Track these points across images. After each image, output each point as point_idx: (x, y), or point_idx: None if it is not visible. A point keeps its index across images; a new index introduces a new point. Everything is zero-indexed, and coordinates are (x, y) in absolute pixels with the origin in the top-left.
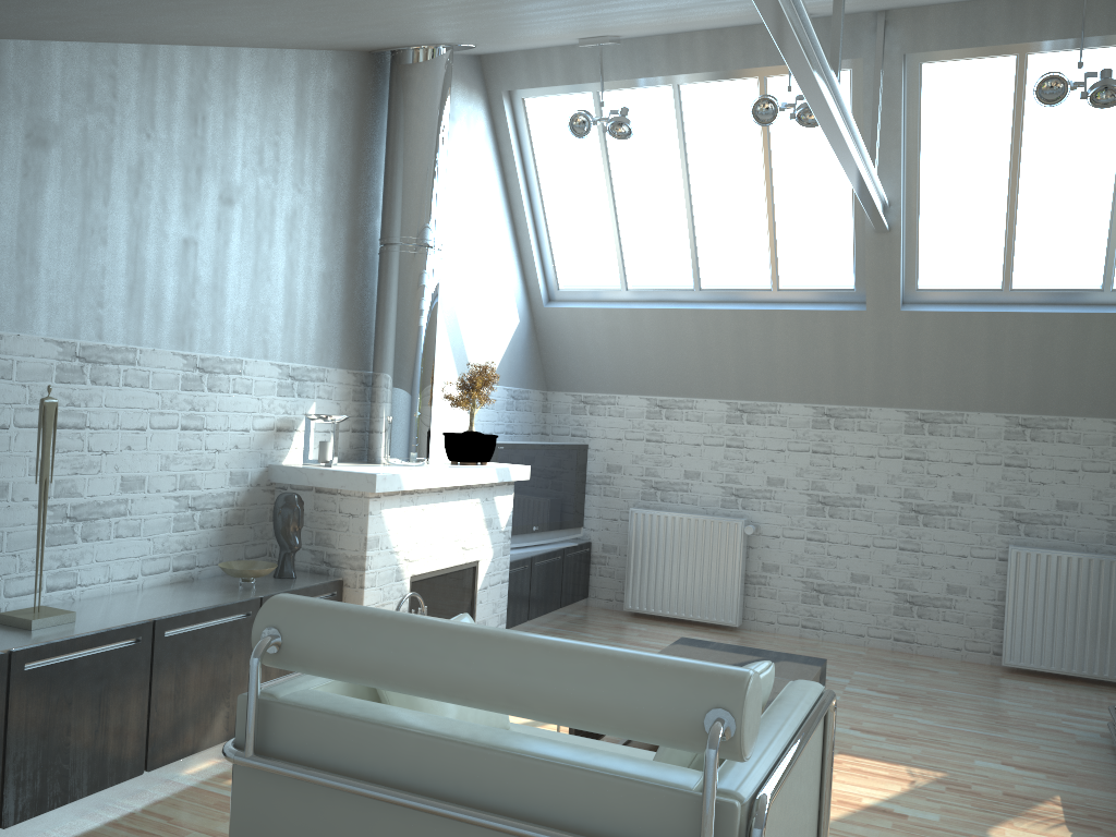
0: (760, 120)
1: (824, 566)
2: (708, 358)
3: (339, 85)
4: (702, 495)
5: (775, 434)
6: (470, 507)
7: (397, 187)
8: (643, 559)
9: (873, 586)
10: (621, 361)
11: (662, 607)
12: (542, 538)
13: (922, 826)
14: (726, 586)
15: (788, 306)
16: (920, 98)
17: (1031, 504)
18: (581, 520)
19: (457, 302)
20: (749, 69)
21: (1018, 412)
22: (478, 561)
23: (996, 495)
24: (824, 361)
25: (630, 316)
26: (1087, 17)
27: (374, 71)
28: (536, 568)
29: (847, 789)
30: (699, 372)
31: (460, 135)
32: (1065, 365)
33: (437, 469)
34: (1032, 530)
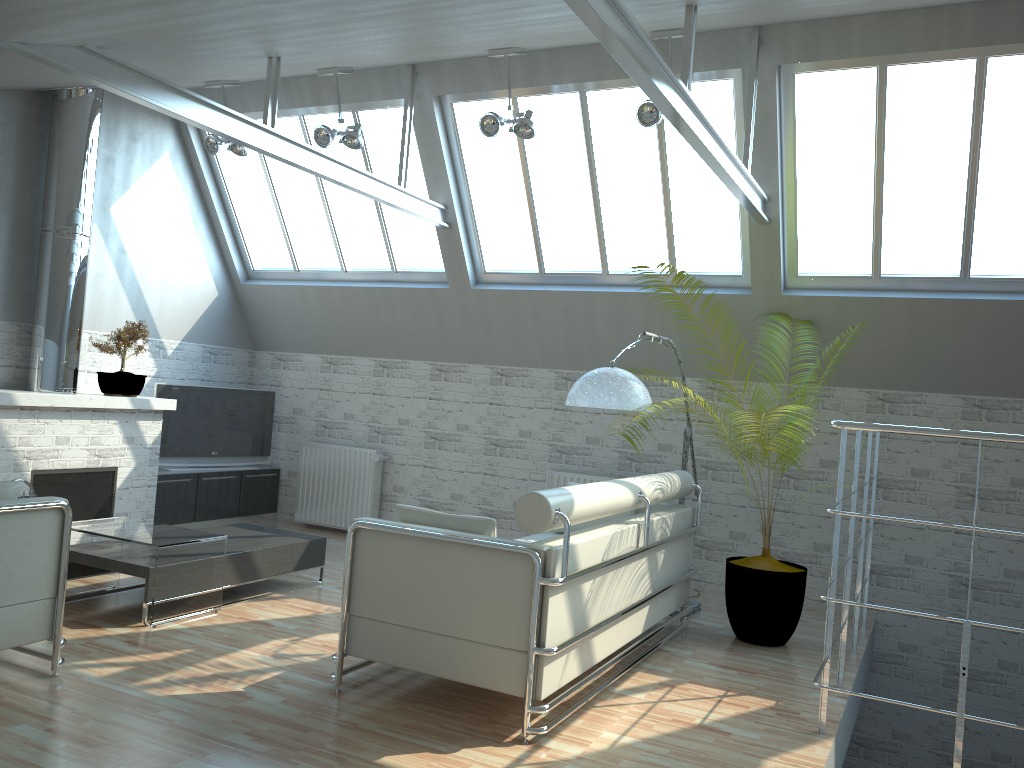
0: (321, 143)
1: (434, 487)
2: (356, 324)
3: (1, 115)
4: (355, 432)
5: (405, 384)
6: (106, 426)
7: (50, 190)
8: (309, 481)
9: (465, 503)
10: (300, 327)
11: (319, 518)
12: (223, 462)
13: (274, 630)
14: (362, 502)
15: (401, 285)
16: (457, 128)
17: (570, 439)
18: (268, 450)
19: (140, 277)
20: (344, 104)
21: (563, 368)
22: (118, 467)
23: (547, 432)
24: (431, 327)
25: (299, 291)
26: (538, 72)
27: (41, 105)
28: (205, 482)
29: (260, 613)
30: (352, 335)
31: (143, 151)
32: (584, 332)
33: (64, 394)
34: (570, 459)
